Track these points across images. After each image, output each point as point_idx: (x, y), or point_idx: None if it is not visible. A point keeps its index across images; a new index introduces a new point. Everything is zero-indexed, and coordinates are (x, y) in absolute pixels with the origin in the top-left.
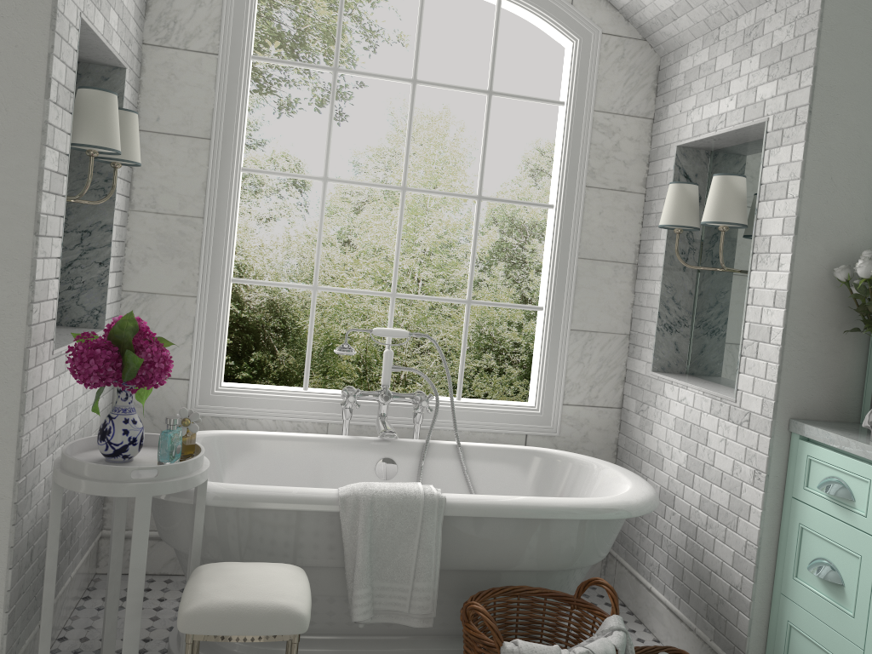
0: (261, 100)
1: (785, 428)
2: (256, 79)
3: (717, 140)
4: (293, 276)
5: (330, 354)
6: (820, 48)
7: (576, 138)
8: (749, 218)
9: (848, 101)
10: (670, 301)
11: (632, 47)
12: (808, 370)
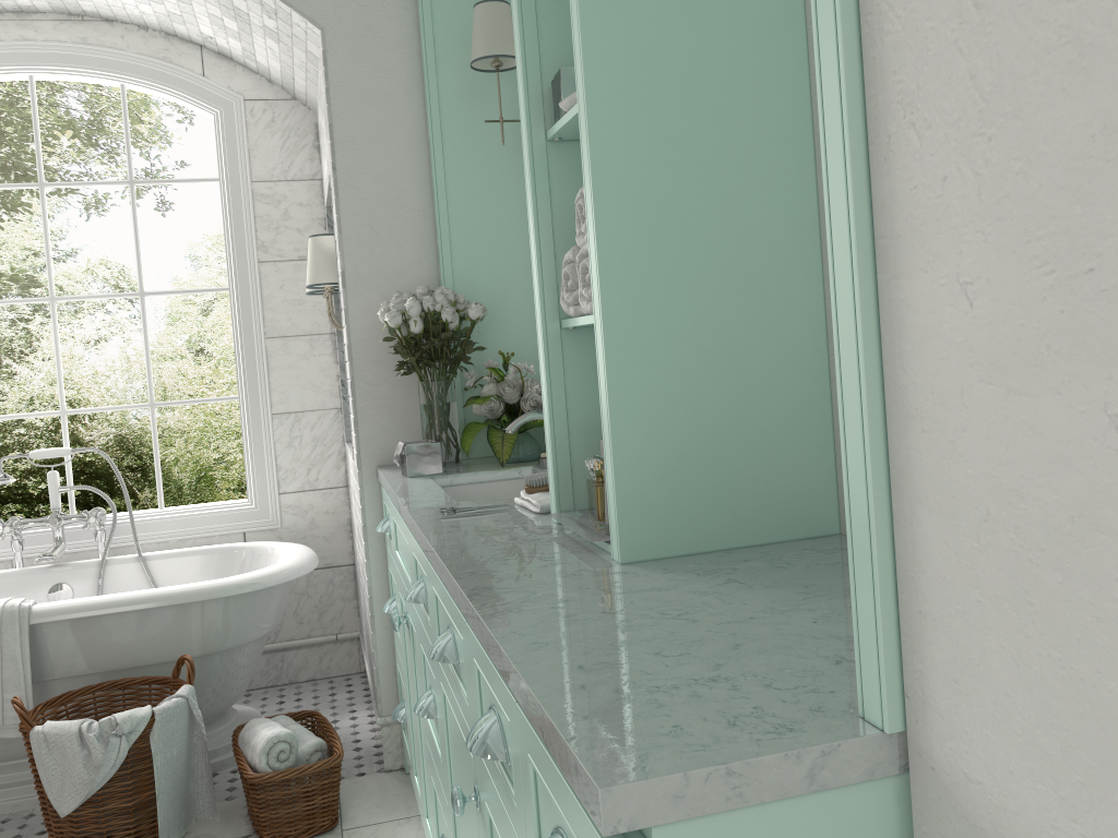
0: (63, 203)
1: (374, 477)
2: (51, 179)
3: None
4: (141, 402)
5: (205, 485)
6: (332, 105)
7: (237, 214)
8: None
9: (374, 151)
10: None
11: (282, 108)
12: (387, 416)
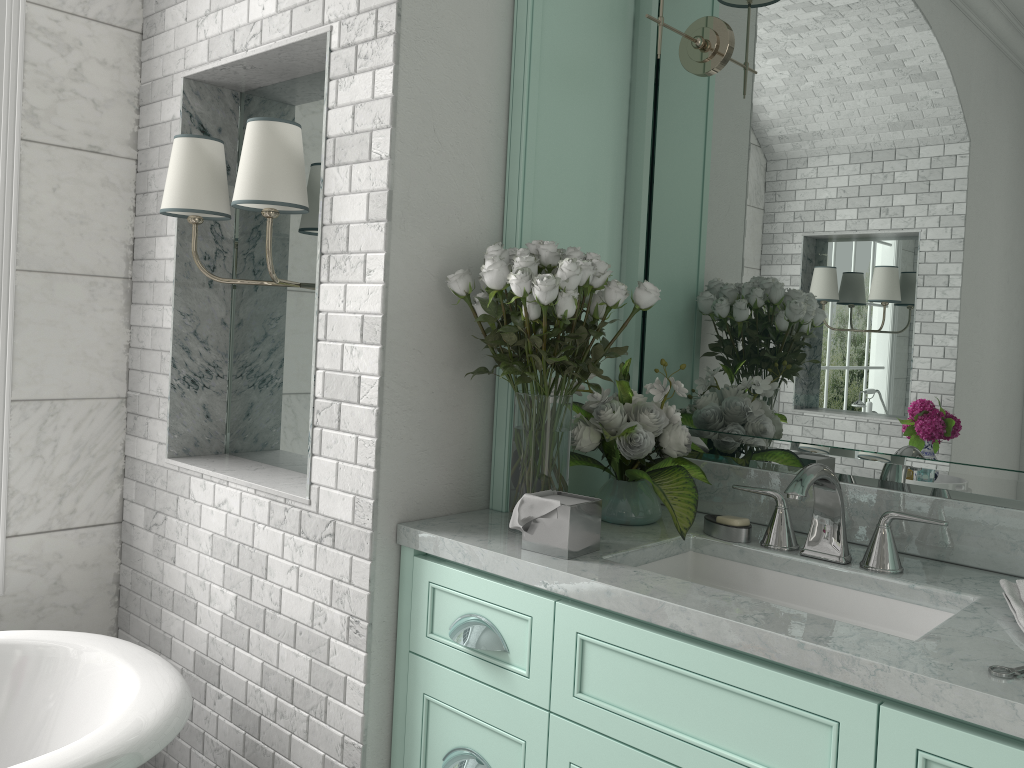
0: None
1: (392, 541)
2: None
3: (250, 69)
4: None
5: None
6: None
7: None
8: (309, 199)
9: (451, 9)
10: (191, 337)
11: None
12: (419, 440)
